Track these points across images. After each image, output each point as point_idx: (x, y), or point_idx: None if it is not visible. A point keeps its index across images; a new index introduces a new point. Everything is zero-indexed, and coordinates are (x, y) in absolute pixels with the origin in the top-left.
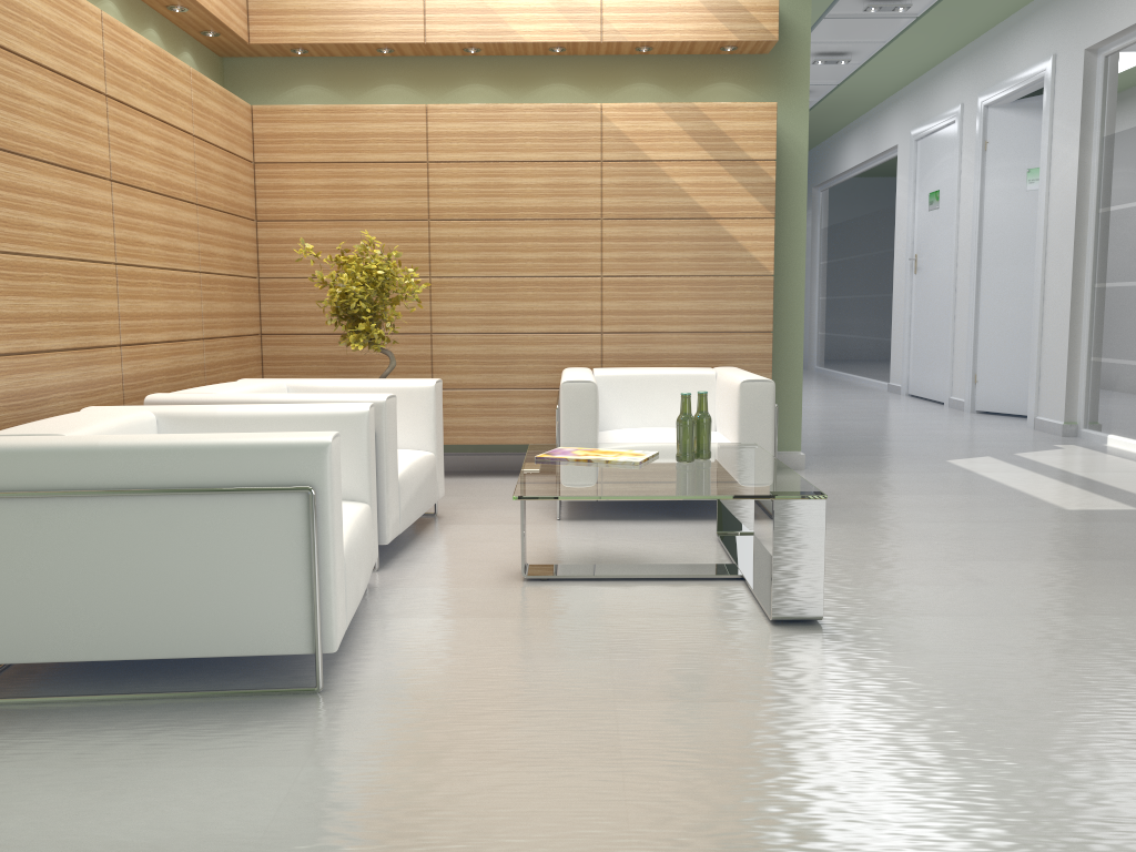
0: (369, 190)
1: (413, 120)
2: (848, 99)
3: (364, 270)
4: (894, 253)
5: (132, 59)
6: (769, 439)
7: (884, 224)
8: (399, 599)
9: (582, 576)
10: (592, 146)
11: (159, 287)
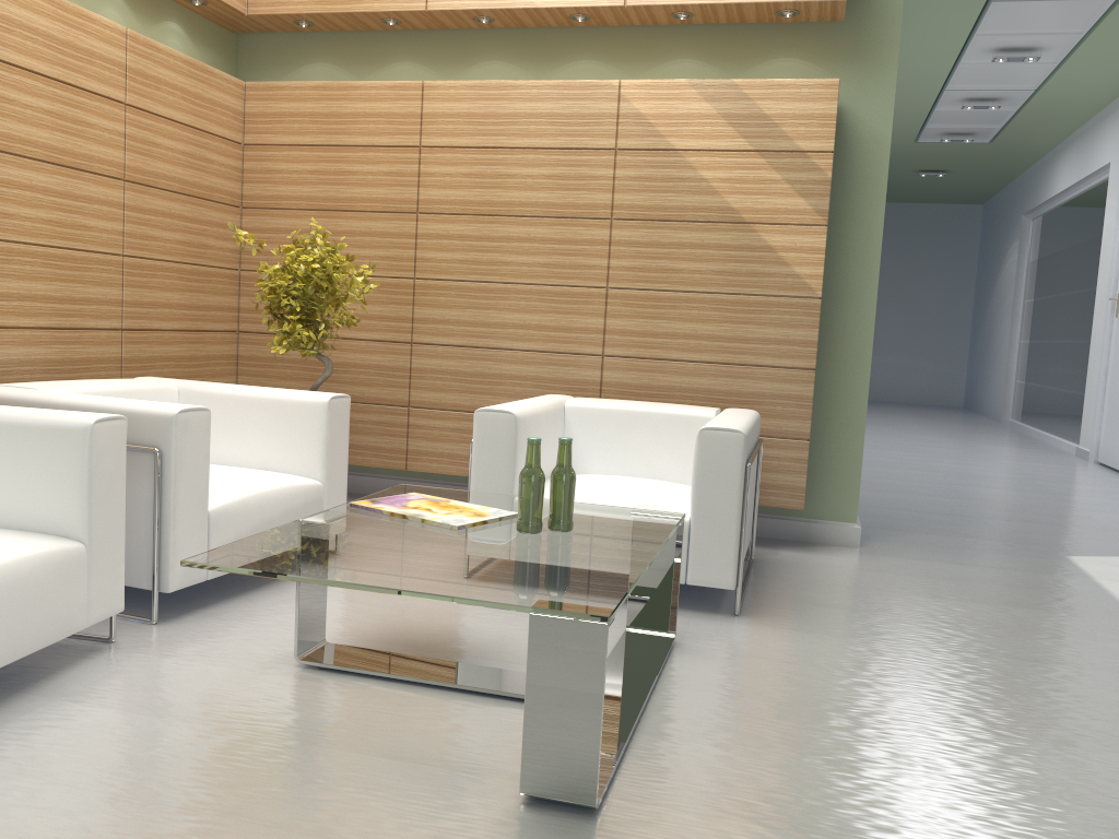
0: (357, 177)
1: (407, 99)
2: (1053, 108)
3: (299, 262)
4: (1096, 291)
5: (8, 8)
6: (732, 509)
7: (1092, 257)
8: (112, 671)
9: (368, 671)
10: (606, 132)
11: (36, 267)
